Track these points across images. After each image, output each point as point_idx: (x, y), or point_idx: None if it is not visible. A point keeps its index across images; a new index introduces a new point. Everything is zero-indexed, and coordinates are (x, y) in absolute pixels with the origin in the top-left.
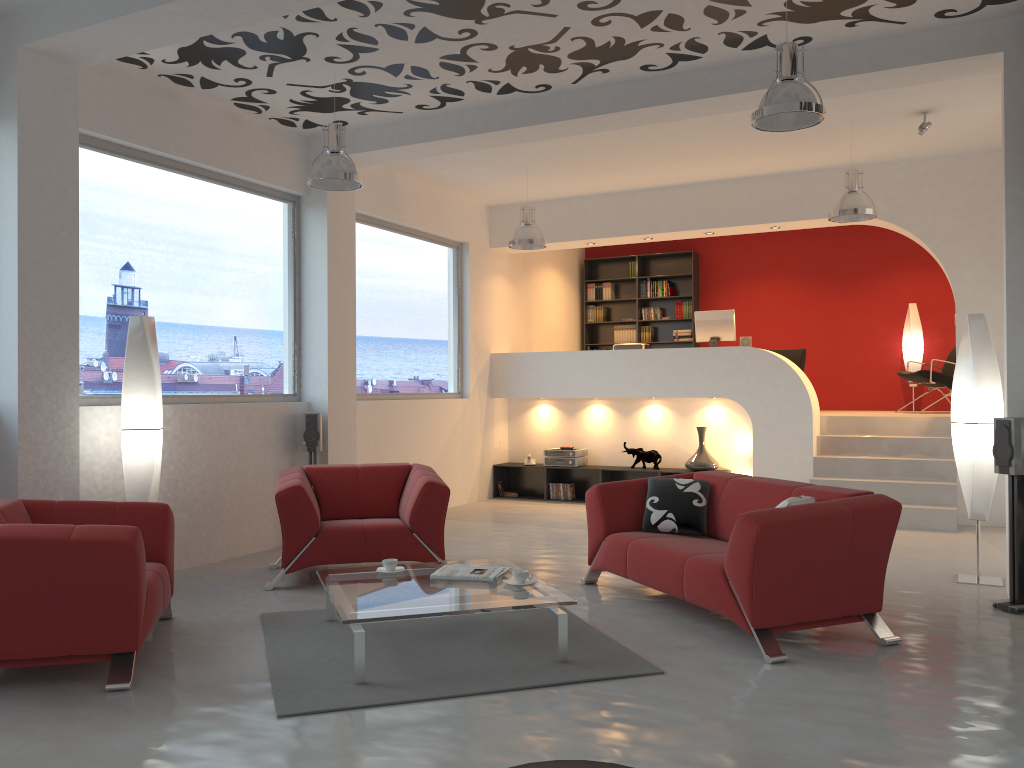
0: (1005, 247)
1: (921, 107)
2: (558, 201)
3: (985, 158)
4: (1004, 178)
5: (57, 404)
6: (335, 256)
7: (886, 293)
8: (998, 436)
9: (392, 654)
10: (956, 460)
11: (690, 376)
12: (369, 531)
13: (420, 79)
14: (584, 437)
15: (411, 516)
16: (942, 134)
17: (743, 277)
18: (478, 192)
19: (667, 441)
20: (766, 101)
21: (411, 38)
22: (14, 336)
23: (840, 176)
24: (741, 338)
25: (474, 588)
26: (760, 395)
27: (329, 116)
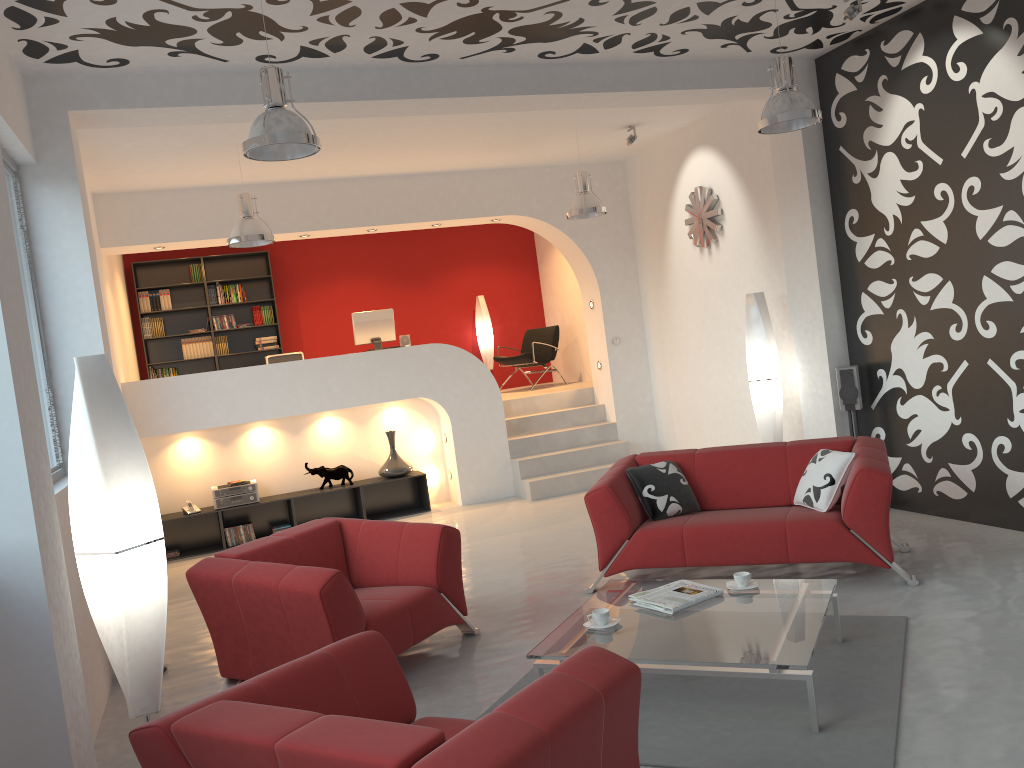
0: (812, 238)
1: (636, 121)
2: (195, 190)
3: (605, 169)
4: (802, 185)
5: (52, 530)
6: (91, 256)
7: (453, 288)
8: (844, 382)
9: (727, 701)
10: (756, 411)
11: (383, 380)
12: (411, 605)
13: (331, 24)
14: (247, 467)
15: (437, 573)
16: (607, 146)
17: (319, 277)
18: (115, 174)
19: (347, 453)
20: (788, 106)
21: None
22: (5, 410)
23: (498, 177)
24: (401, 337)
25: (734, 603)
26: (454, 390)
27: (120, 50)
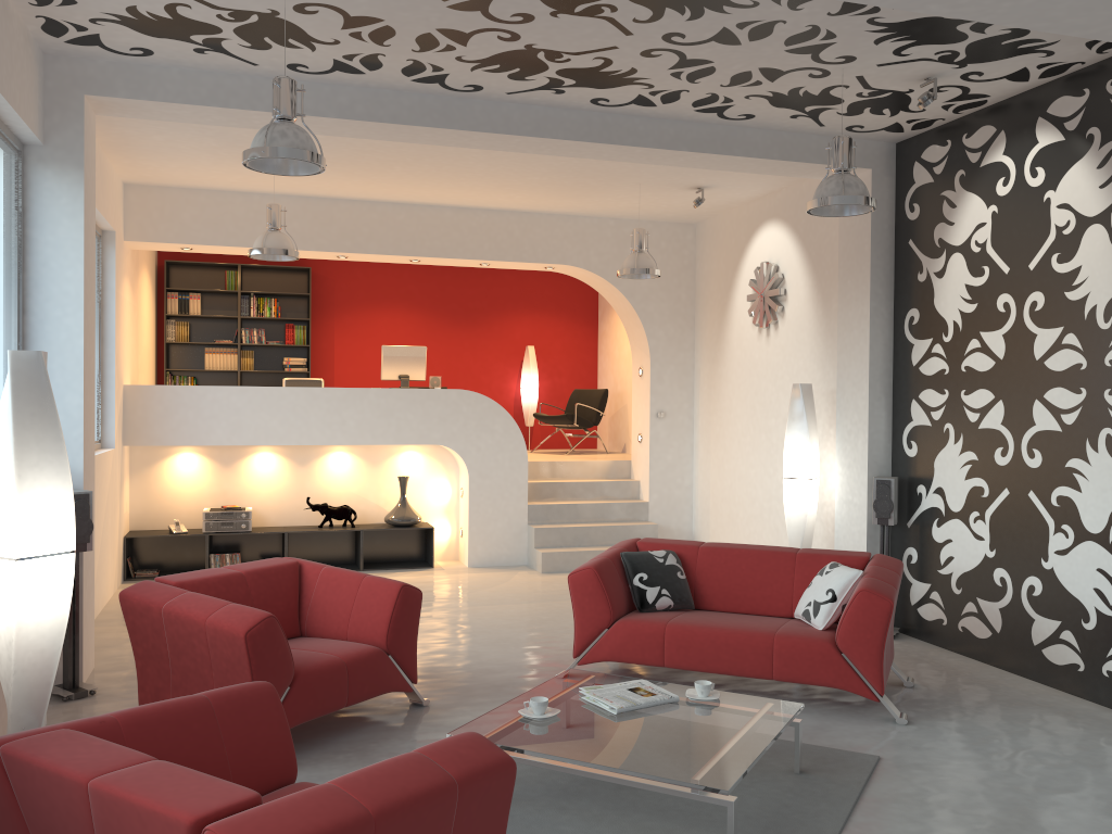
0: (868, 333)
1: (705, 184)
2: (233, 194)
3: (675, 229)
4: (865, 275)
5: None
6: (87, 248)
7: (503, 333)
8: (879, 493)
9: (653, 817)
10: (786, 510)
11: (402, 420)
12: (350, 663)
13: (364, 40)
14: (246, 493)
15: (387, 633)
16: (675, 205)
17: (361, 303)
18: (147, 166)
19: (354, 493)
20: (840, 189)
21: (454, 1)
22: None
23: (558, 223)
24: (431, 378)
25: (685, 713)
26: (477, 442)
27: (143, 40)
